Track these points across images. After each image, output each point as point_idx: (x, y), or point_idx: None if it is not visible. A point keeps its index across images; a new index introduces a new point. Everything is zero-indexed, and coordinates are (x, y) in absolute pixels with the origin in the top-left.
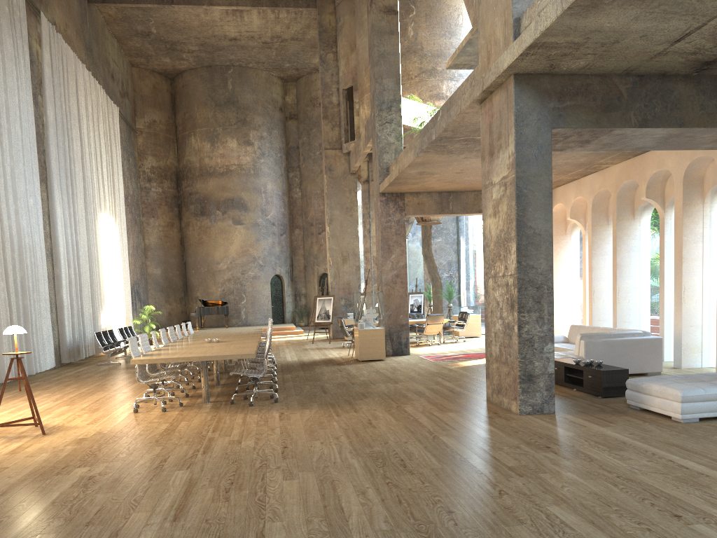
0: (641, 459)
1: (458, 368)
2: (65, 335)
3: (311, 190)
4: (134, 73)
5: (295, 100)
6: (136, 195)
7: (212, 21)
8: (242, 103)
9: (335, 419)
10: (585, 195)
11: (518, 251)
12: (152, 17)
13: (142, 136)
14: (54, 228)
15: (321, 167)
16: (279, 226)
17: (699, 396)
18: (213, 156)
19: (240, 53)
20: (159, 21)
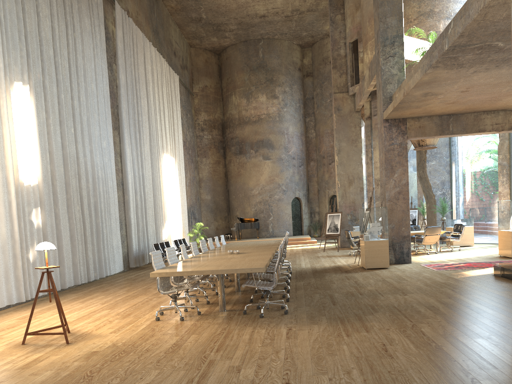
0: None
1: (464, 278)
2: (132, 246)
3: (323, 131)
4: (191, 52)
5: (311, 61)
6: (192, 141)
7: (246, 3)
8: (270, 66)
9: (345, 340)
10: None
11: None
12: (202, 5)
13: (197, 97)
14: (124, 164)
15: (331, 111)
16: (298, 160)
17: None
18: (248, 109)
19: (268, 27)
20: (207, 8)
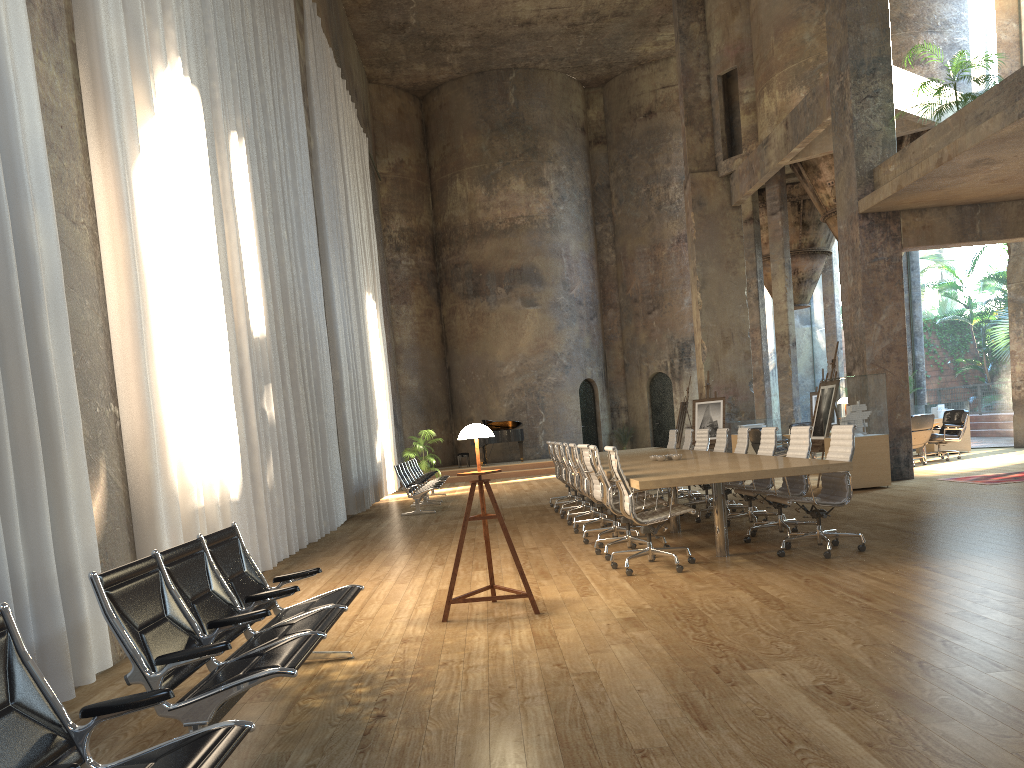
0: None
1: None
2: (350, 472)
3: (633, 249)
4: (371, 92)
5: (602, 115)
6: (383, 271)
7: None
8: (530, 123)
9: None
10: None
11: None
12: None
13: (386, 184)
14: (330, 309)
15: (648, 211)
16: (587, 306)
17: None
18: (489, 206)
19: (530, 46)
20: (423, 3)
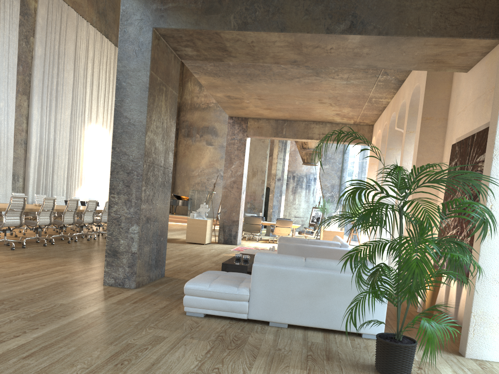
0: (2, 330)
1: (226, 255)
2: (27, 198)
3: None
4: None
5: None
6: None
7: None
8: None
9: None
10: (381, 128)
11: (114, 138)
12: None
13: None
14: (29, 126)
15: None
16: None
17: (202, 291)
18: (199, 96)
19: None
20: None
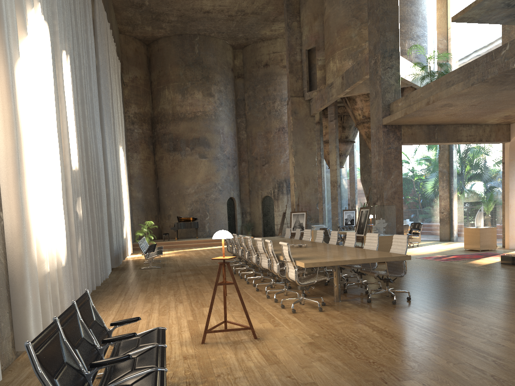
0: None
1: (483, 266)
2: (113, 244)
3: (256, 132)
4: (121, 38)
5: (242, 63)
6: (125, 134)
7: None
8: (206, 64)
9: None
10: None
11: None
12: None
13: (127, 88)
14: (104, 154)
15: (264, 114)
16: (232, 160)
17: None
18: (183, 105)
19: (208, 24)
20: None
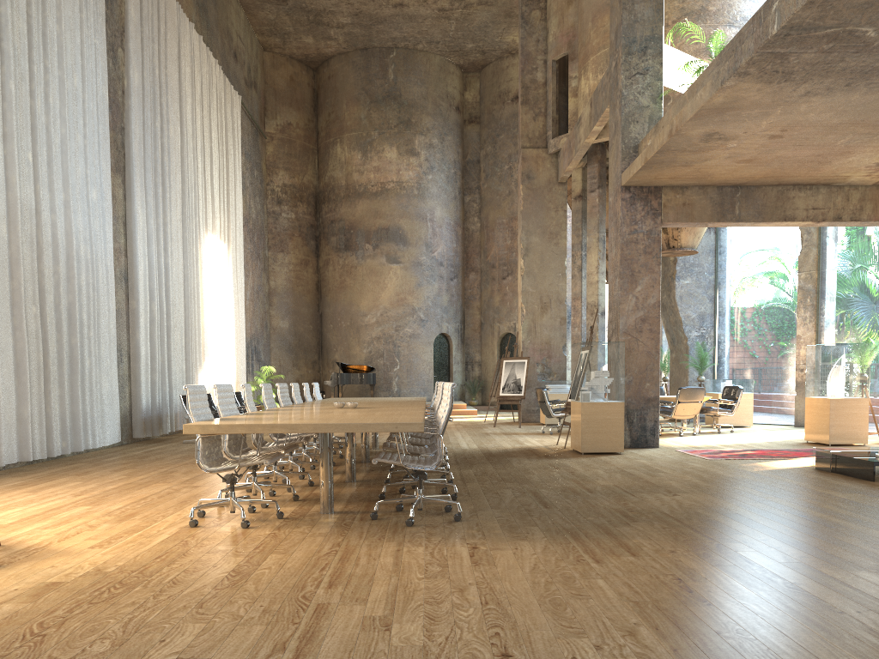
0: None
1: (766, 472)
2: (140, 397)
3: (494, 219)
4: (265, 59)
5: (478, 97)
6: (260, 221)
7: None
8: (406, 98)
9: (597, 571)
10: None
11: None
12: None
13: (273, 143)
14: (131, 241)
15: (509, 186)
16: (448, 267)
17: None
18: (364, 170)
19: (407, 27)
20: None
